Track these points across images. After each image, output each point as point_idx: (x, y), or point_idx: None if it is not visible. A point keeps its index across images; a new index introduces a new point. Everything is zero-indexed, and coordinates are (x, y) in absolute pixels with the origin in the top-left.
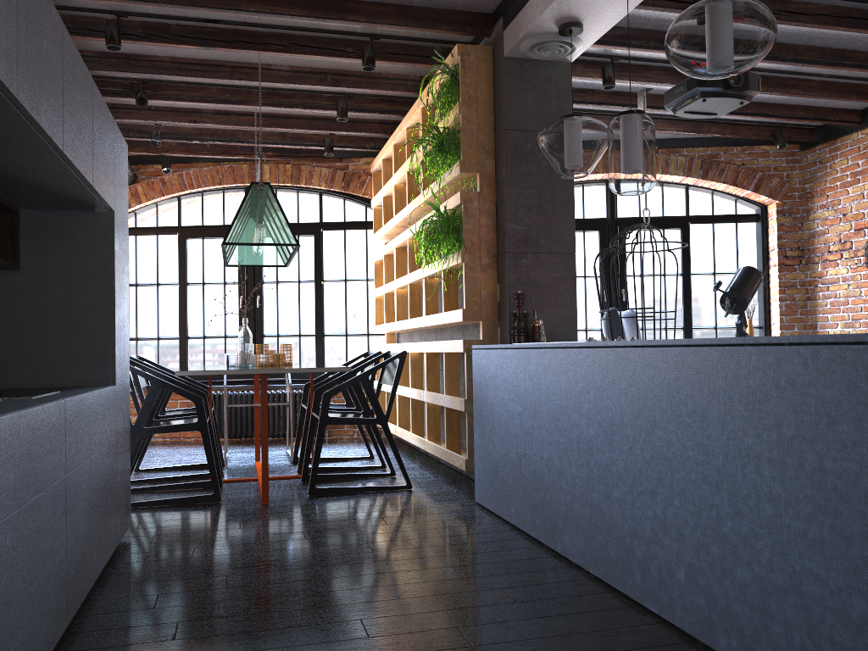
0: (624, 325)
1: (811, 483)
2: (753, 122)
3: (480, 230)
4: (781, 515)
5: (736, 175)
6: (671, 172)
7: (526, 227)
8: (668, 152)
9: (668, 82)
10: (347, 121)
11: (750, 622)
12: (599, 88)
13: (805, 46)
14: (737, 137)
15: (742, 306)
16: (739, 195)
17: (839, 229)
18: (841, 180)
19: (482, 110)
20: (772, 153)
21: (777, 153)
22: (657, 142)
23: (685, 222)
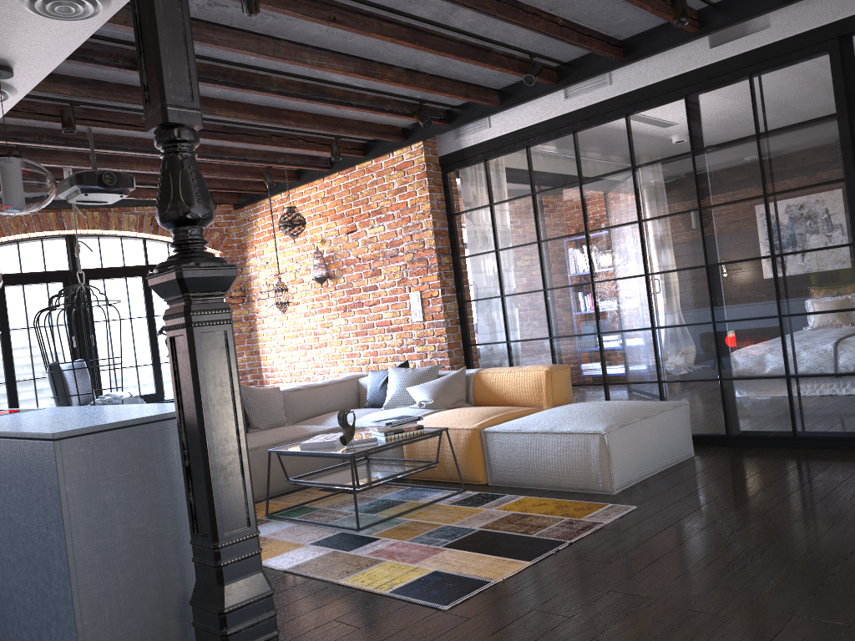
0: (67, 376)
1: (8, 527)
2: None
3: None
4: (2, 551)
5: None
6: (125, 228)
7: None
8: (120, 210)
9: (81, 165)
10: None
11: (1, 626)
12: None
13: None
14: None
15: None
16: None
17: (265, 274)
18: (262, 235)
19: None
20: None
21: (217, 211)
22: None
23: (145, 271)
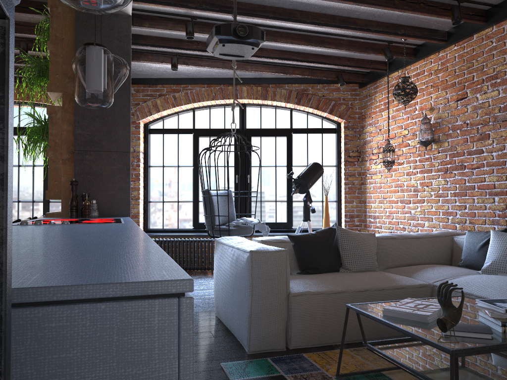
0: (215, 201)
1: None
2: (323, 68)
3: (62, 134)
4: None
5: (318, 102)
6: (277, 99)
7: (91, 132)
8: (275, 86)
9: None
10: (45, 58)
11: None
12: (202, 40)
13: (321, 13)
14: (313, 78)
15: (305, 188)
16: (323, 116)
17: (377, 139)
18: (379, 107)
19: (66, 47)
20: (342, 89)
21: (345, 89)
22: (268, 80)
23: (289, 132)
